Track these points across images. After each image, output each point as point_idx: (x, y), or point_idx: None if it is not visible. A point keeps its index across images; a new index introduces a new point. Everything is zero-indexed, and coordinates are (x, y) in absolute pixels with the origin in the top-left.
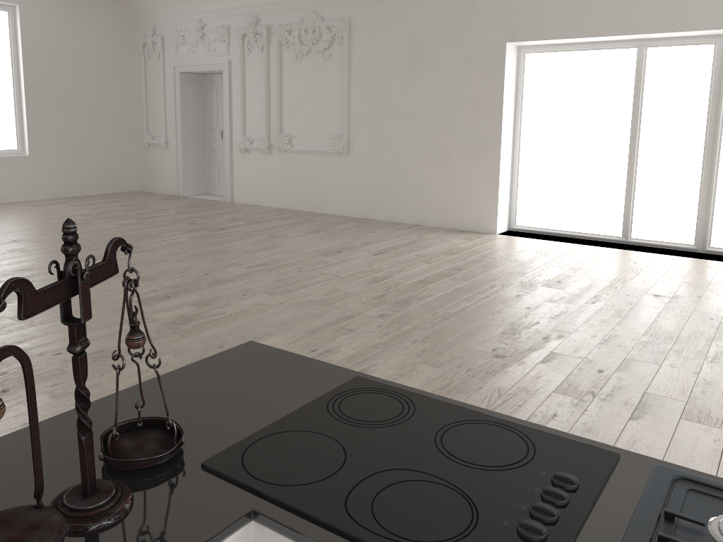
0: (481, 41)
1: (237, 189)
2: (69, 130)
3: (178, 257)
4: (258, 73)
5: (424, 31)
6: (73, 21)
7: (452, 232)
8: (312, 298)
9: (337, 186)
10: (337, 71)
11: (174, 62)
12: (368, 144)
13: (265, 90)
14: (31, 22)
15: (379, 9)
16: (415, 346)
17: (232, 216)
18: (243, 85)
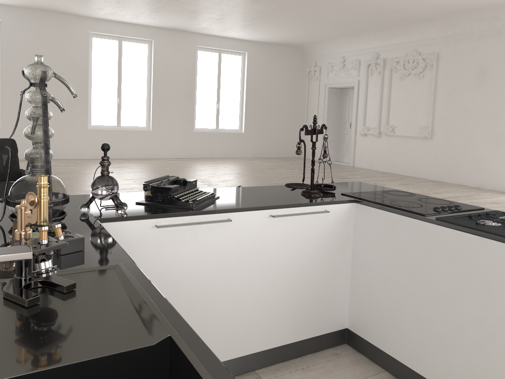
0: None
1: (357, 158)
2: (265, 120)
3: None
4: (376, 87)
5: (490, 59)
6: (273, 60)
7: (502, 193)
8: None
9: (422, 159)
10: (427, 86)
11: (325, 81)
12: (445, 132)
13: (379, 98)
14: (252, 61)
15: (458, 46)
16: None
17: (353, 173)
18: (366, 95)
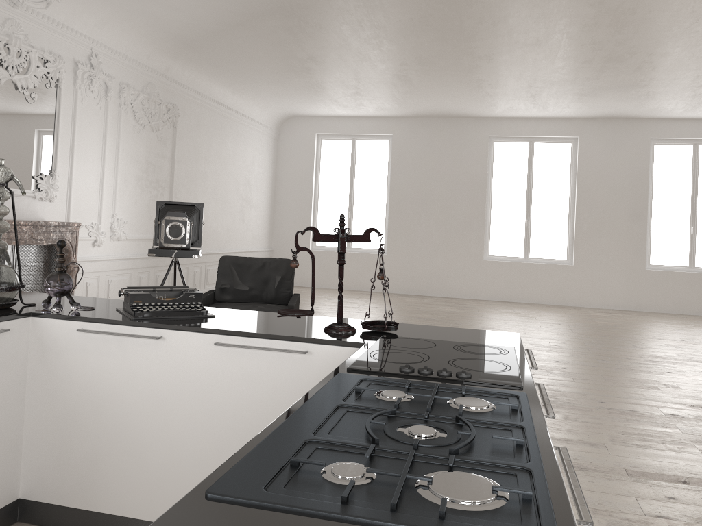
0: None
1: None
2: None
3: None
4: None
5: None
6: None
7: None
8: None
9: None
10: None
11: None
12: None
13: None
14: None
15: None
16: None
17: None
18: None
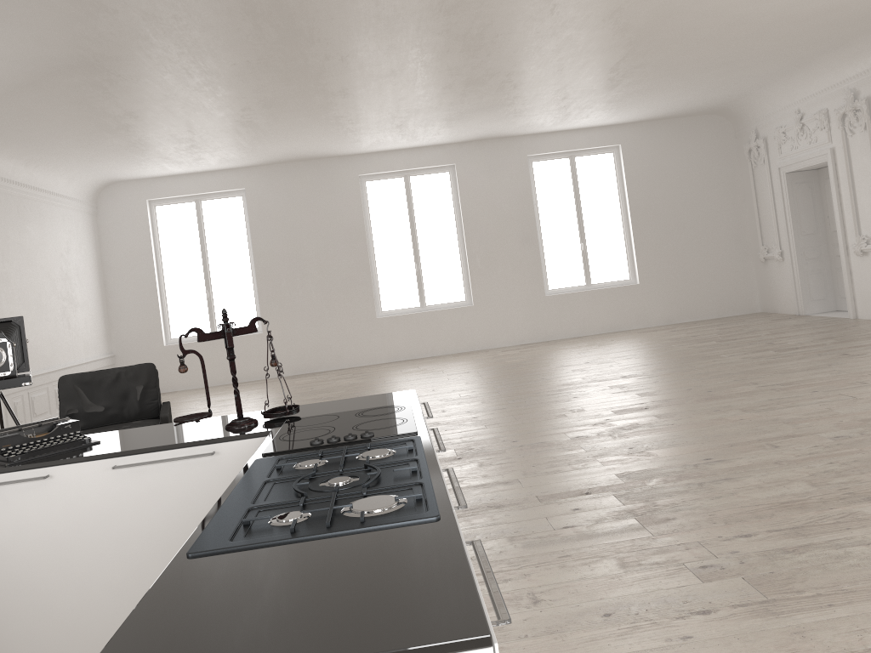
0: None
1: (859, 302)
2: (677, 255)
3: (705, 376)
4: (865, 156)
5: None
6: (673, 145)
7: None
8: (783, 417)
9: None
10: None
11: (778, 163)
12: None
13: None
14: (632, 157)
15: None
16: (823, 467)
17: (829, 334)
18: (851, 174)
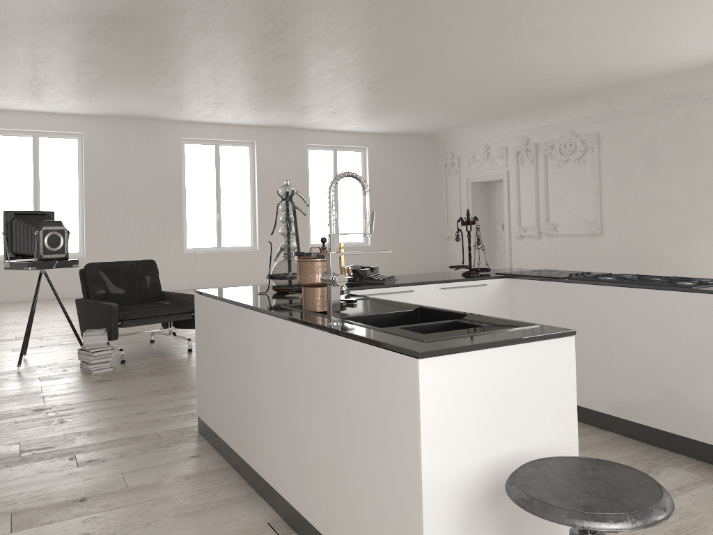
0: (704, 141)
1: (515, 267)
2: (395, 228)
3: None
4: (529, 178)
5: (657, 137)
6: (399, 153)
7: None
8: None
9: (594, 261)
10: (590, 172)
11: (466, 175)
12: (617, 226)
13: (534, 191)
14: (374, 157)
15: (620, 124)
16: None
17: None
18: (518, 188)
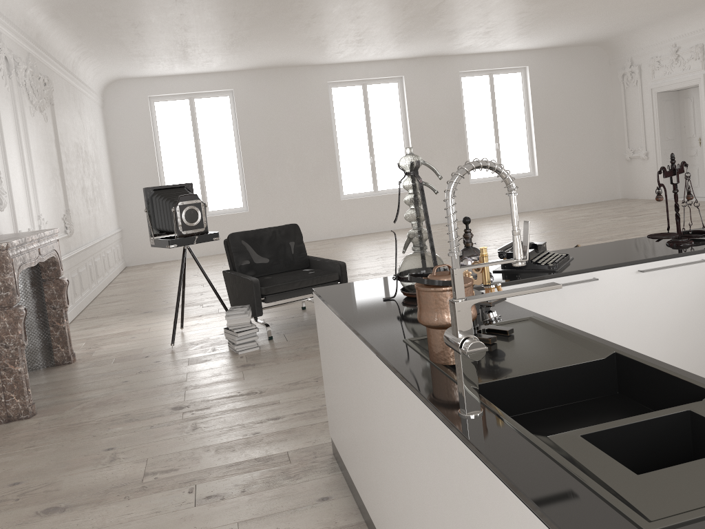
0: None
1: None
2: (565, 154)
3: None
4: None
5: None
6: (566, 69)
7: None
8: None
9: None
10: None
11: (650, 85)
12: None
13: None
14: (536, 76)
15: None
16: None
17: None
18: None
